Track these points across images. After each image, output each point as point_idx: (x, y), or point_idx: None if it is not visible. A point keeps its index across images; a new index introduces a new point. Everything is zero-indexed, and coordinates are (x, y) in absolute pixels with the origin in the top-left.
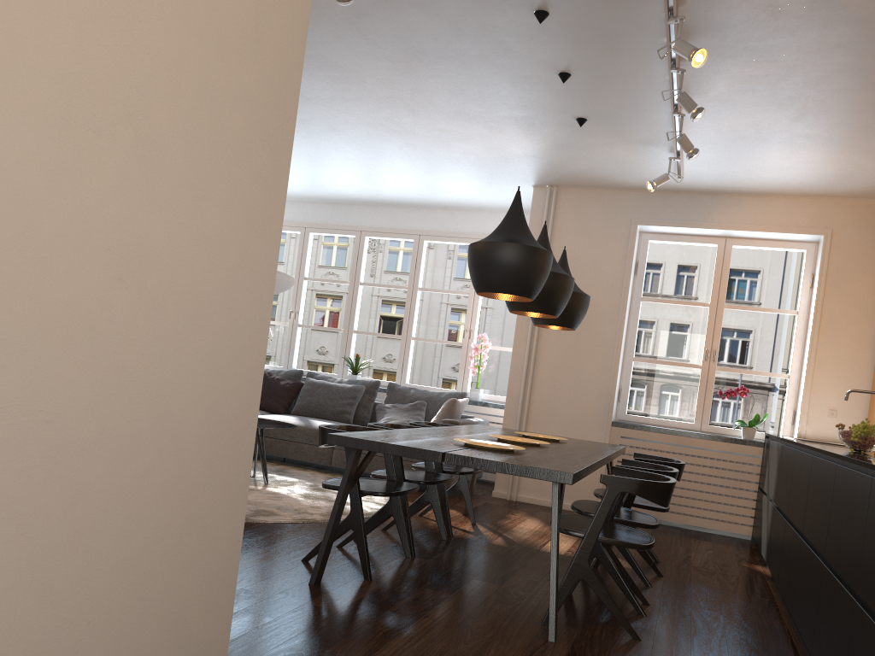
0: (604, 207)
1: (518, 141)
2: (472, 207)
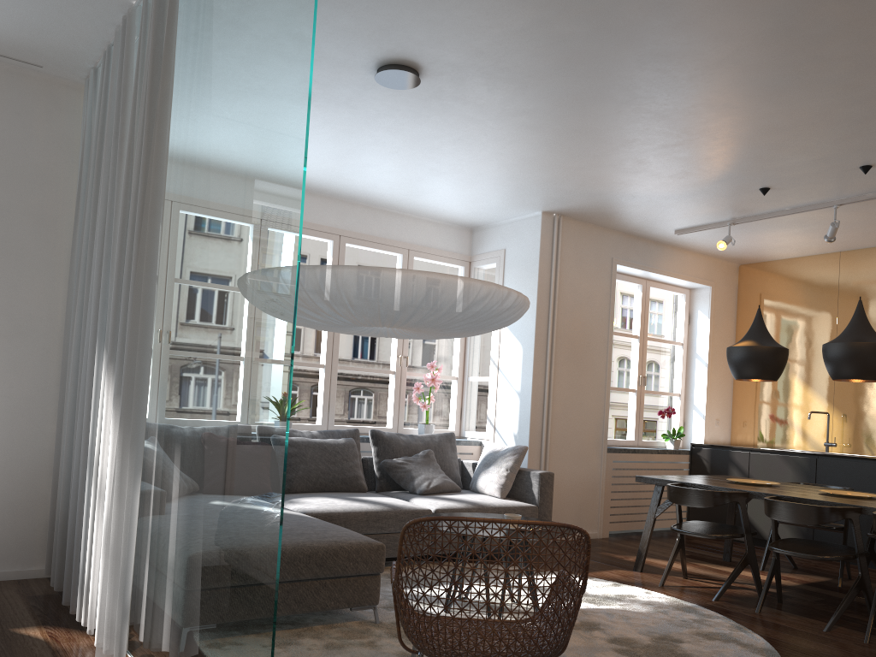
0: (594, 243)
1: (665, 185)
2: (402, 210)
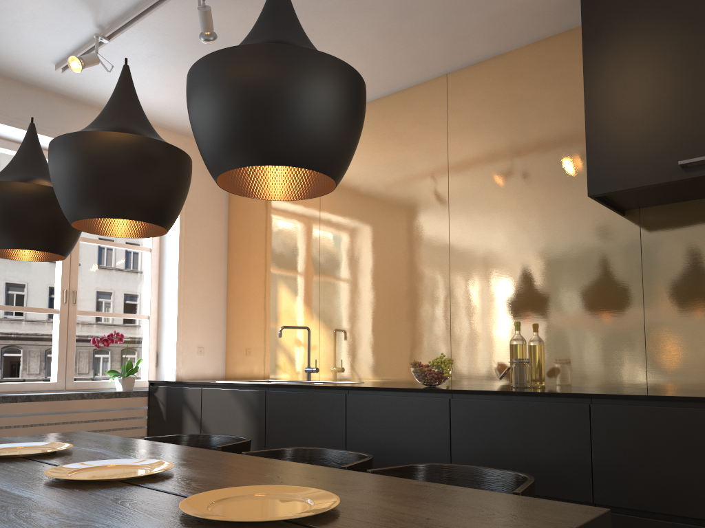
0: None
1: None
2: None
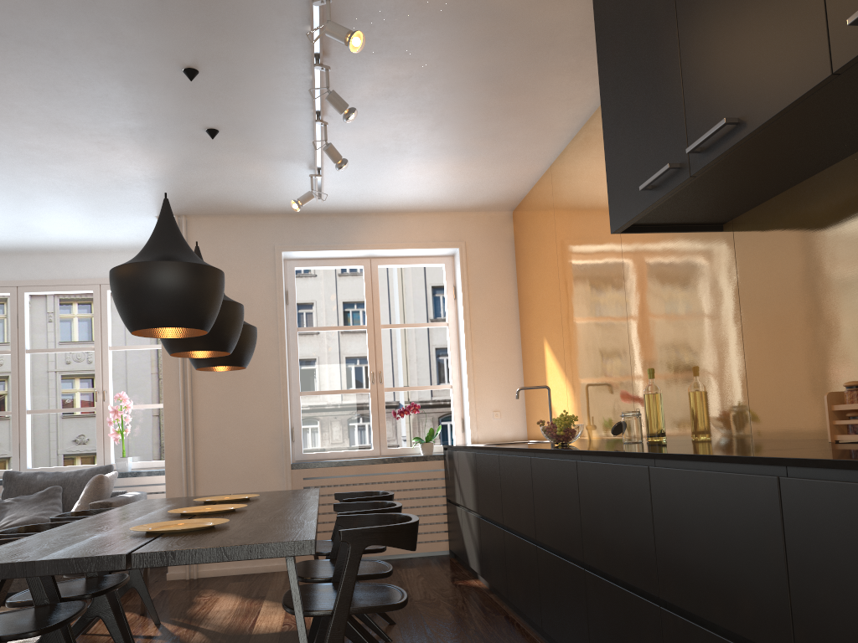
0: (243, 235)
1: (136, 160)
2: (83, 248)
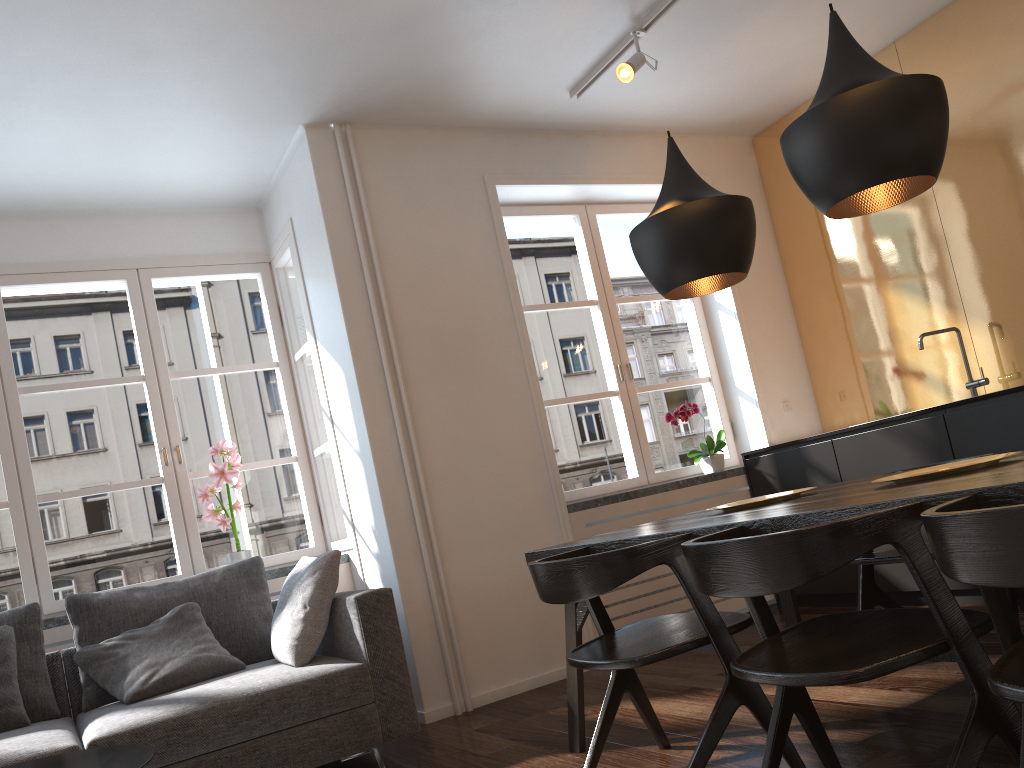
0: (436, 159)
1: None
2: (101, 207)
